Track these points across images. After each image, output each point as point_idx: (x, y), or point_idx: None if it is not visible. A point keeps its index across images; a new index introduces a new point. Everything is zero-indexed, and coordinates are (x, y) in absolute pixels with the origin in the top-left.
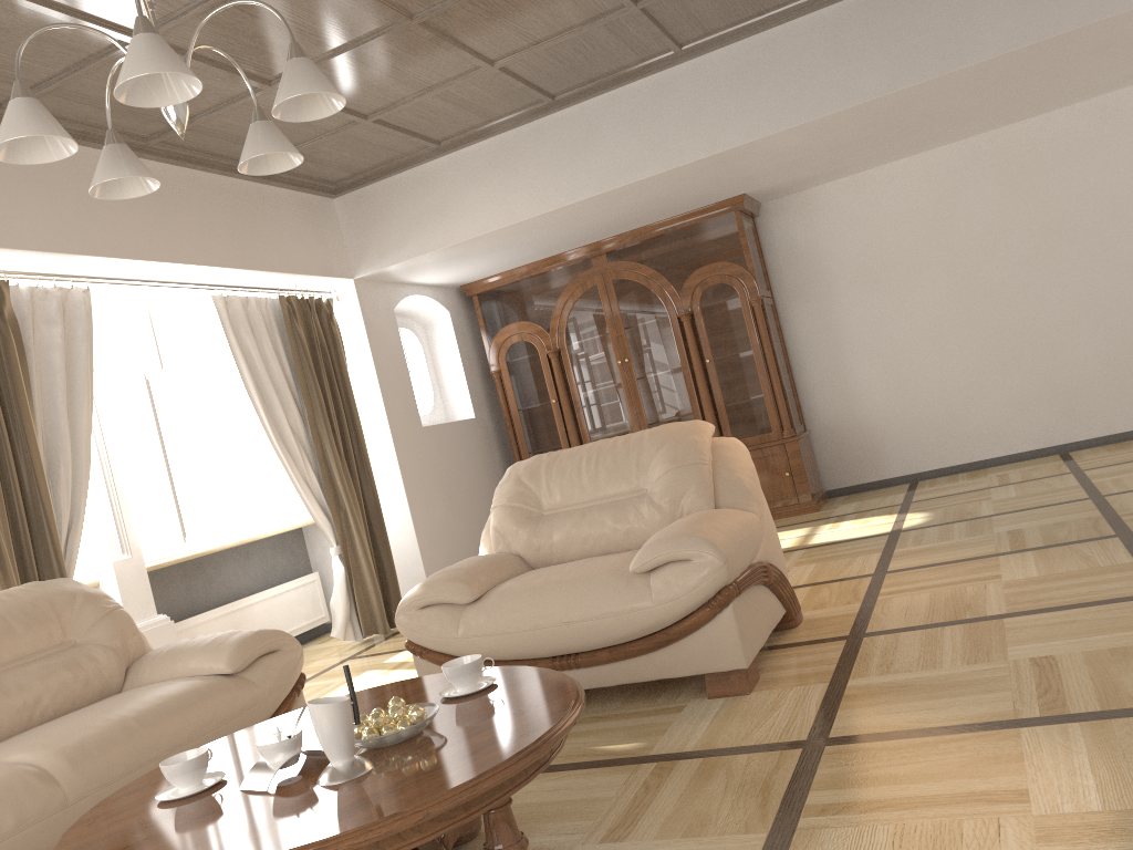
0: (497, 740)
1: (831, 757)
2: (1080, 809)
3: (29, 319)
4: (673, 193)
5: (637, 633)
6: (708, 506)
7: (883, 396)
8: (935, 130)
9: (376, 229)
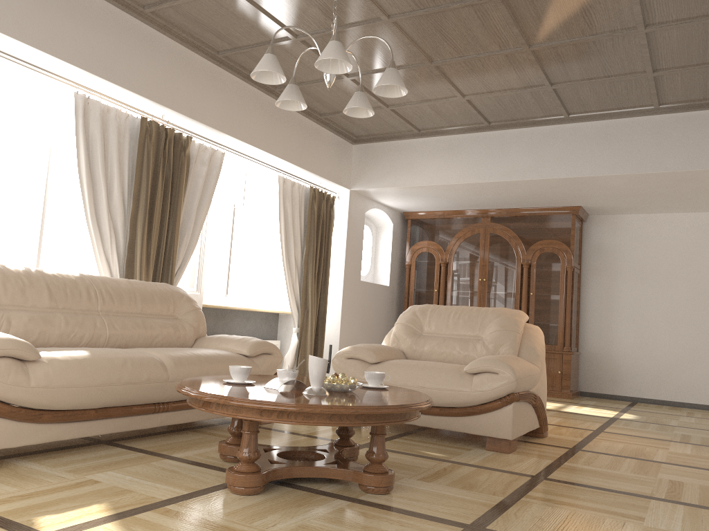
0: (390, 400)
1: (545, 484)
2: (668, 529)
3: (194, 159)
4: (540, 193)
5: (458, 404)
6: (513, 355)
7: (630, 346)
8: (705, 200)
9: (370, 167)
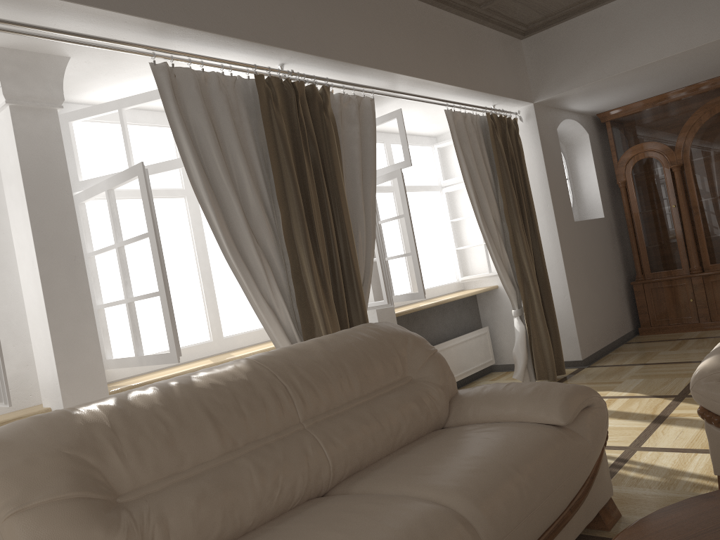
0: None
1: None
2: None
3: (339, 118)
4: None
5: None
6: None
7: None
8: None
9: (556, 62)
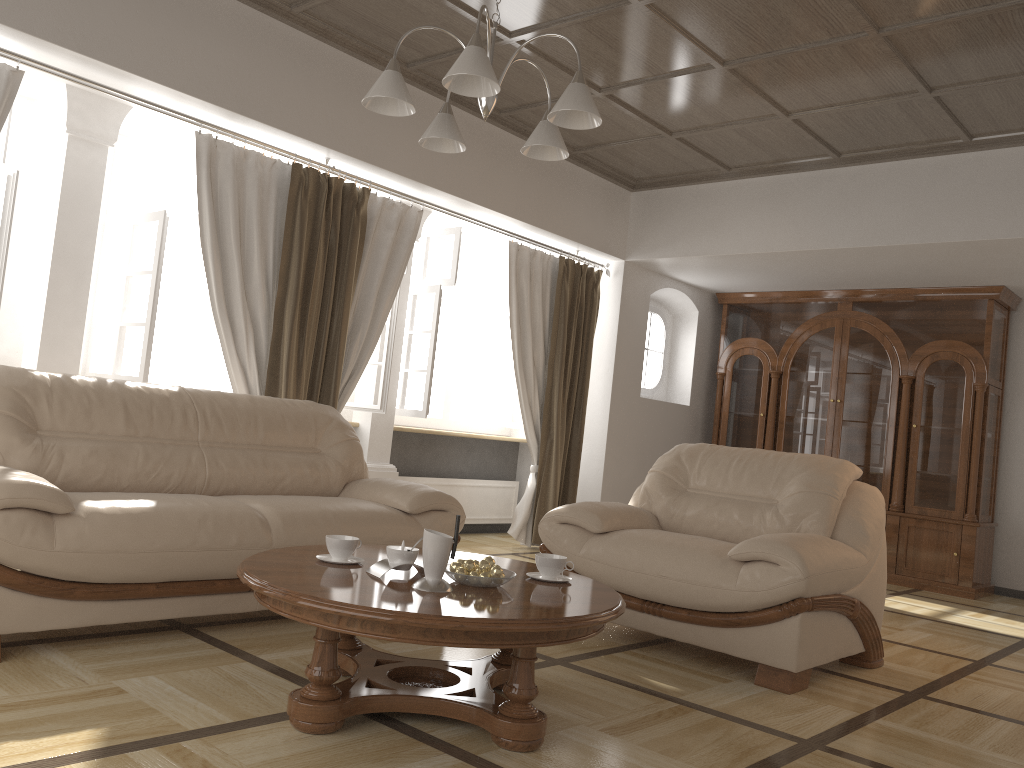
0: (537, 608)
1: (814, 757)
2: None
3: (375, 220)
4: (927, 265)
5: (715, 607)
6: (824, 533)
7: None
8: None
9: (656, 226)
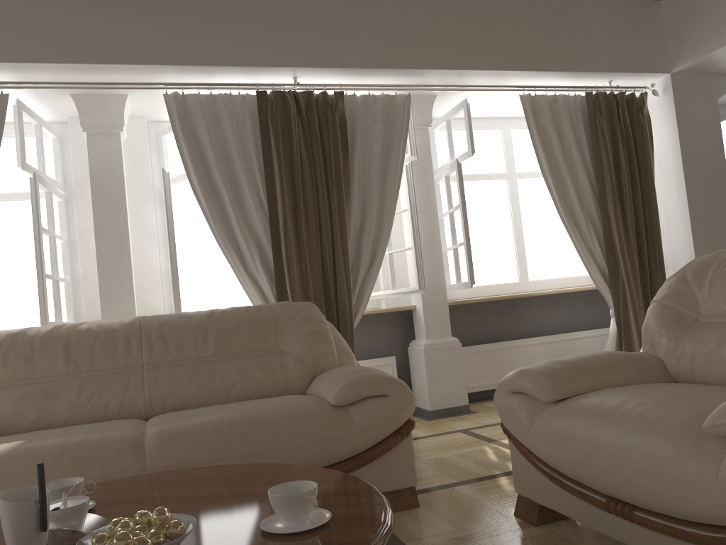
0: None
1: None
2: None
3: (358, 118)
4: None
5: (697, 517)
6: None
7: None
8: None
9: (694, 22)
